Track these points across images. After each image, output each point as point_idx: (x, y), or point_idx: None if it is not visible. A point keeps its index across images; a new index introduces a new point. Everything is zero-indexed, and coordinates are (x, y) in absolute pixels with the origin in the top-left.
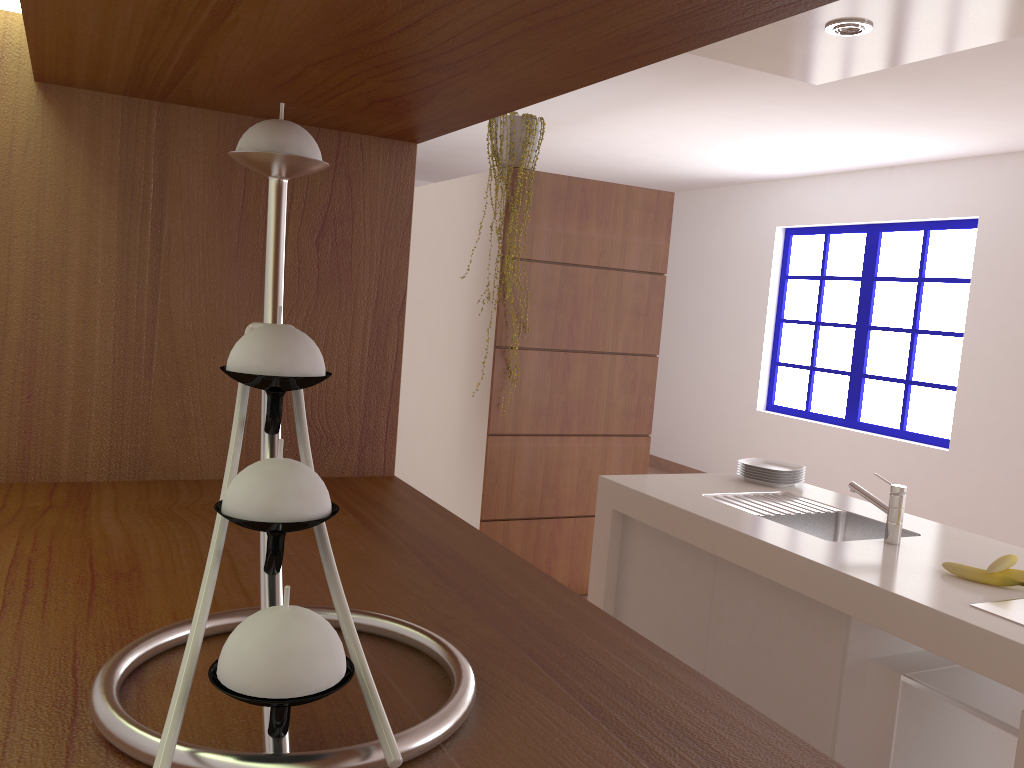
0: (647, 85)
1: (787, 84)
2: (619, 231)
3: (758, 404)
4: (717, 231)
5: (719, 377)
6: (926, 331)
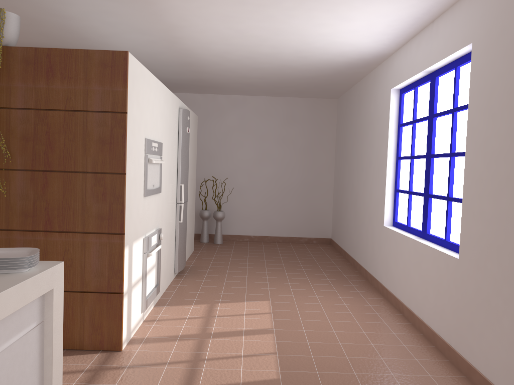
0: None
1: None
2: (81, 83)
3: (385, 221)
4: (372, 100)
5: (372, 203)
6: (456, 153)
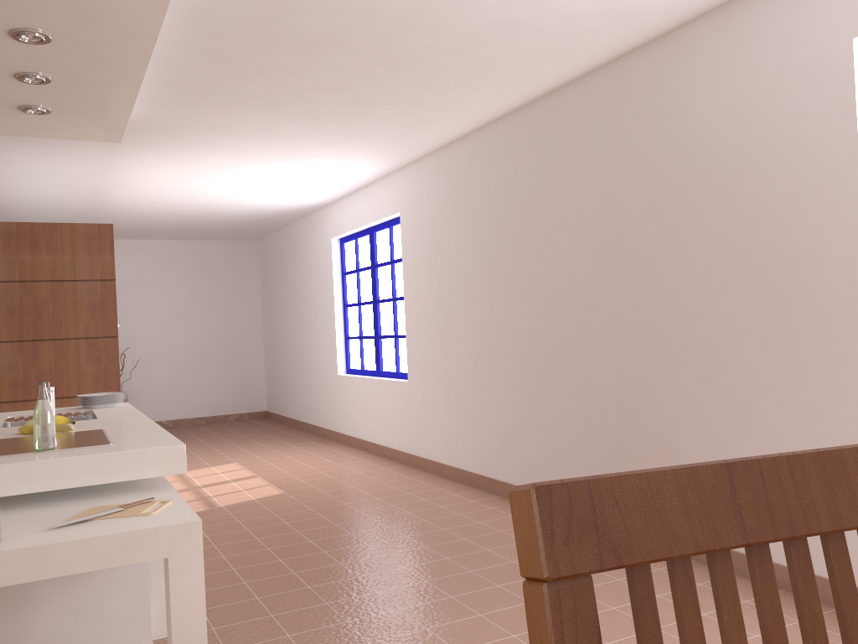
0: (86, 155)
1: (160, 143)
2: (68, 254)
3: (339, 370)
4: (311, 247)
5: (322, 354)
6: (397, 298)
